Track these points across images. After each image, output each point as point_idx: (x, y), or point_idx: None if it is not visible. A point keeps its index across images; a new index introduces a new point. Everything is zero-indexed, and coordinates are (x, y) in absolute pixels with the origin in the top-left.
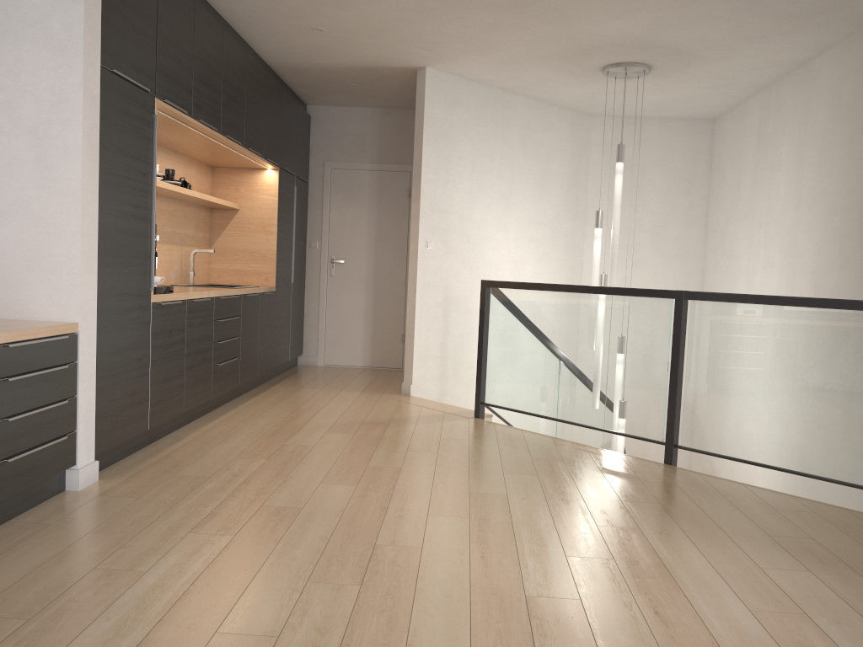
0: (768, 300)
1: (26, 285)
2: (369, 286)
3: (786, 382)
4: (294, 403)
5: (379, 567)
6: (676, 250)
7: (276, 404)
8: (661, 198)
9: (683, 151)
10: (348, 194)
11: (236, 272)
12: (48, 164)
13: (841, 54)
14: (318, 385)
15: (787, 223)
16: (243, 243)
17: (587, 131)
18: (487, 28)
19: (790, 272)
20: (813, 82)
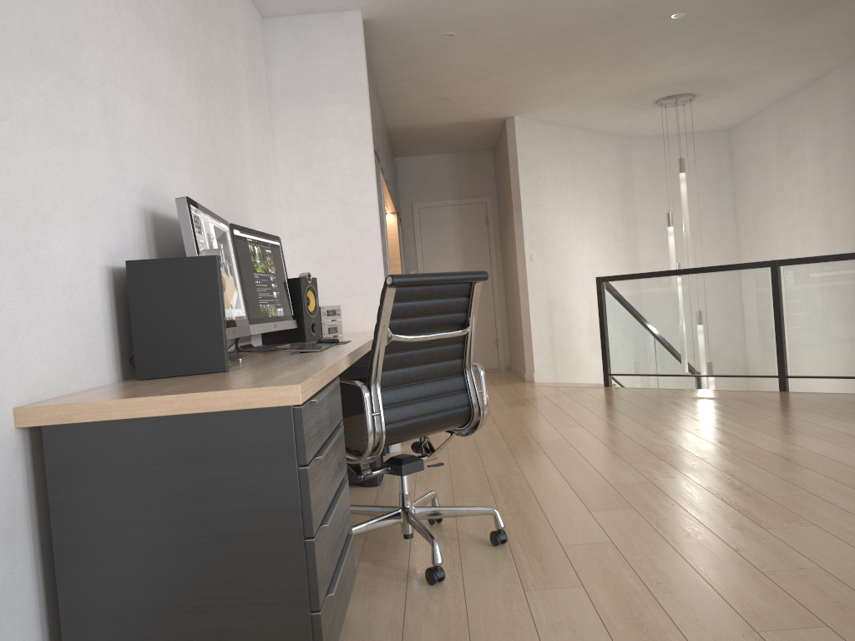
0: (846, 257)
1: (346, 308)
2: None
3: None
4: None
5: (662, 454)
6: (714, 240)
7: None
8: (695, 198)
9: (708, 158)
10: (435, 227)
11: None
12: (353, 221)
13: (850, 71)
14: None
15: (820, 204)
16: None
17: (628, 151)
18: (580, 82)
19: (830, 241)
20: (827, 93)
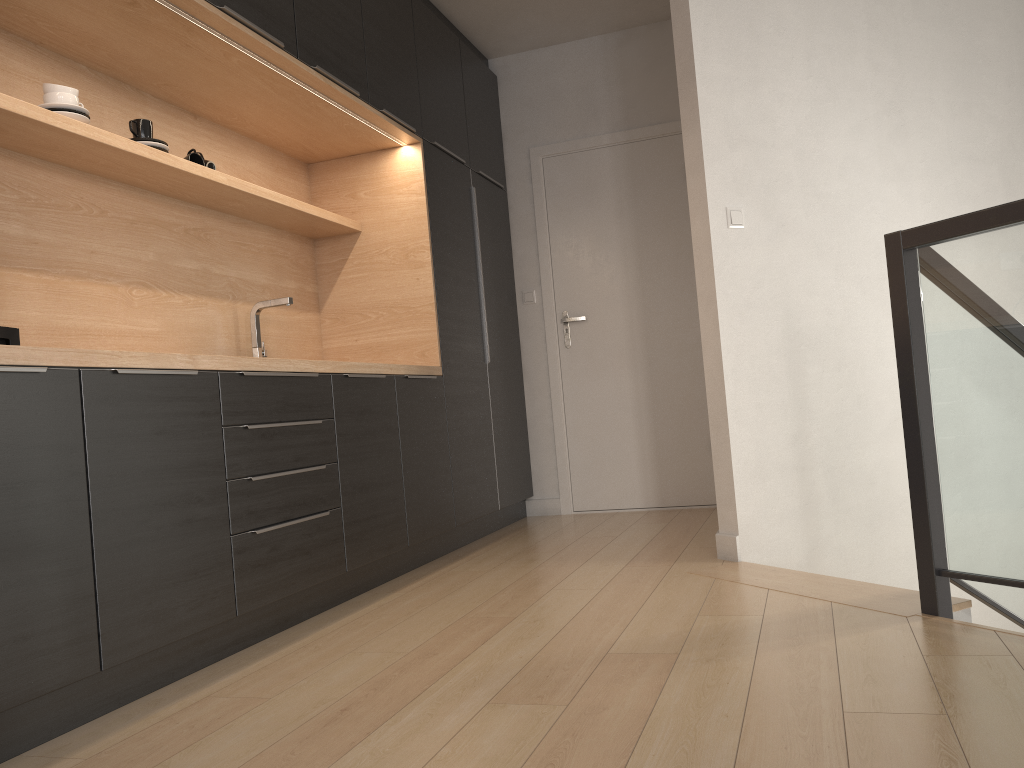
0: None
1: None
2: (637, 357)
3: None
4: (462, 606)
5: None
6: None
7: (419, 612)
8: None
9: None
10: (577, 196)
11: (368, 350)
12: None
13: None
14: (543, 553)
15: None
16: (375, 294)
17: None
18: None
19: None
20: None
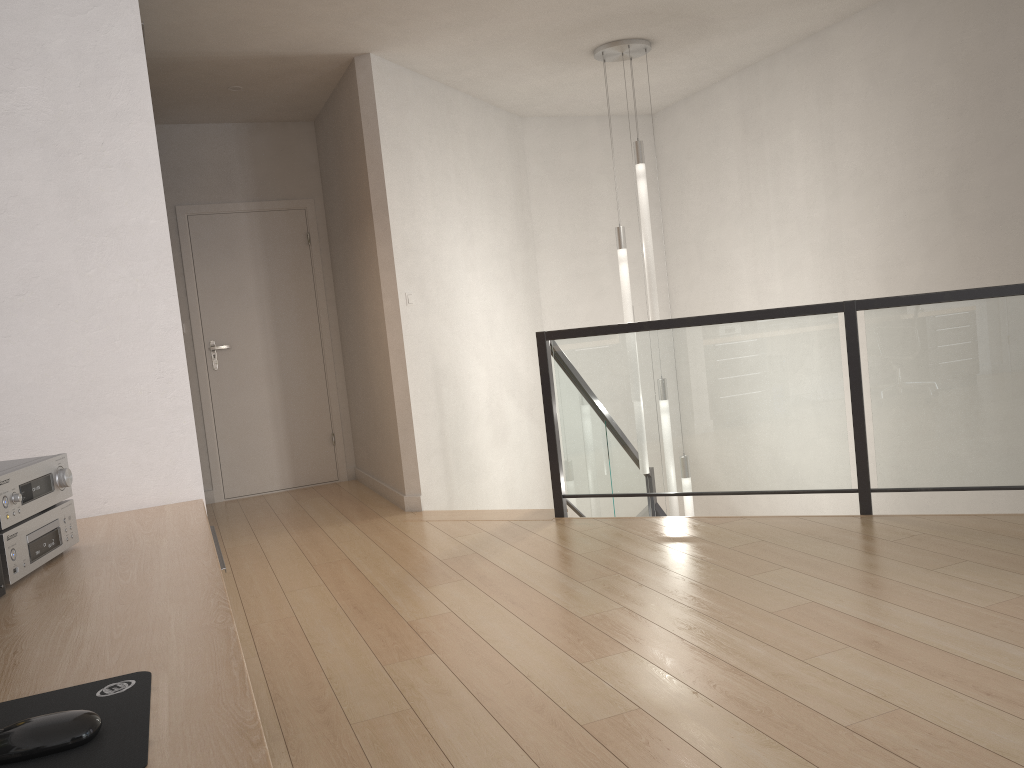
0: (971, 294)
1: (79, 448)
2: (273, 376)
3: (1007, 386)
4: (296, 561)
5: (927, 759)
6: (638, 271)
7: (272, 569)
8: (613, 211)
9: (627, 153)
10: (220, 249)
11: None
12: (92, 202)
13: (878, 19)
14: (274, 527)
15: (819, 218)
16: None
17: (521, 136)
18: None
19: (837, 272)
20: (834, 54)
